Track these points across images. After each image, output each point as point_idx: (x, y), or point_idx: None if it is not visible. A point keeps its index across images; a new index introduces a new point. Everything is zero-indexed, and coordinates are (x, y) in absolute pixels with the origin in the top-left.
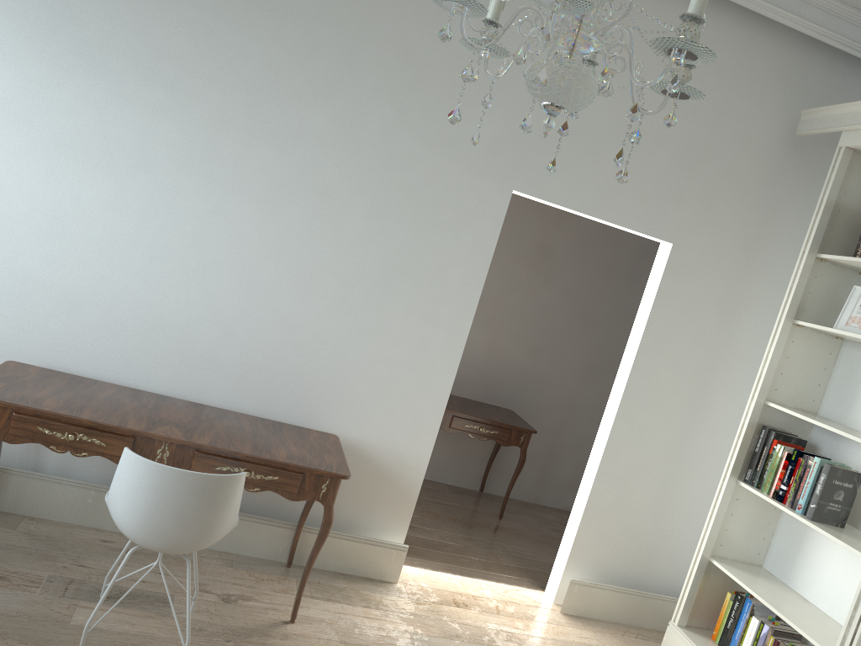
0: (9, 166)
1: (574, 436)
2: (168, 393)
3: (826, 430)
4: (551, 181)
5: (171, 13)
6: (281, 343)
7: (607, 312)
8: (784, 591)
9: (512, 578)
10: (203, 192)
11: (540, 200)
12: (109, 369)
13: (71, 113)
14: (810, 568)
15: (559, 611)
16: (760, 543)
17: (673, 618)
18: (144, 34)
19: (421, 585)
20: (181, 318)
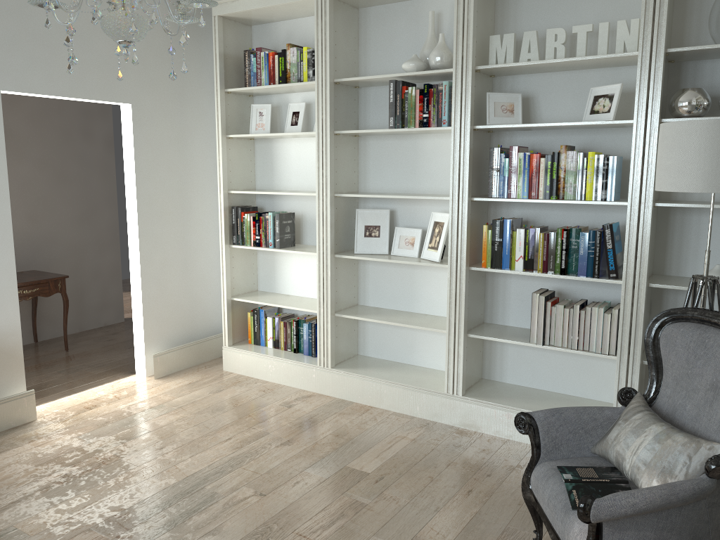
0: None
1: (90, 270)
2: None
3: (264, 196)
4: (28, 76)
5: None
6: None
7: (77, 168)
8: (277, 296)
9: (109, 378)
10: None
11: (24, 94)
12: None
13: None
14: (284, 277)
15: (153, 378)
16: (253, 277)
17: (224, 344)
18: None
19: (55, 411)
20: None
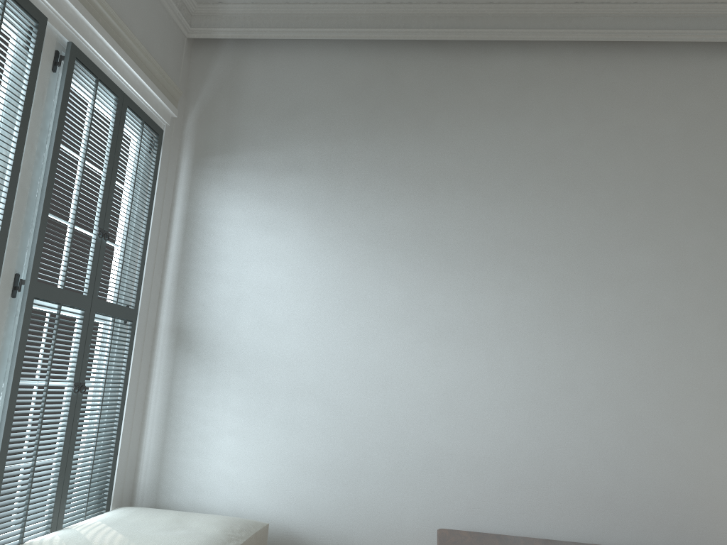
0: (407, 359)
1: None
2: (576, 540)
3: None
4: None
5: (504, 210)
6: (670, 471)
7: None
8: None
9: None
10: (562, 344)
11: None
12: (519, 525)
13: (445, 306)
14: None
15: None
16: None
17: None
18: (487, 231)
19: None
20: (570, 463)
